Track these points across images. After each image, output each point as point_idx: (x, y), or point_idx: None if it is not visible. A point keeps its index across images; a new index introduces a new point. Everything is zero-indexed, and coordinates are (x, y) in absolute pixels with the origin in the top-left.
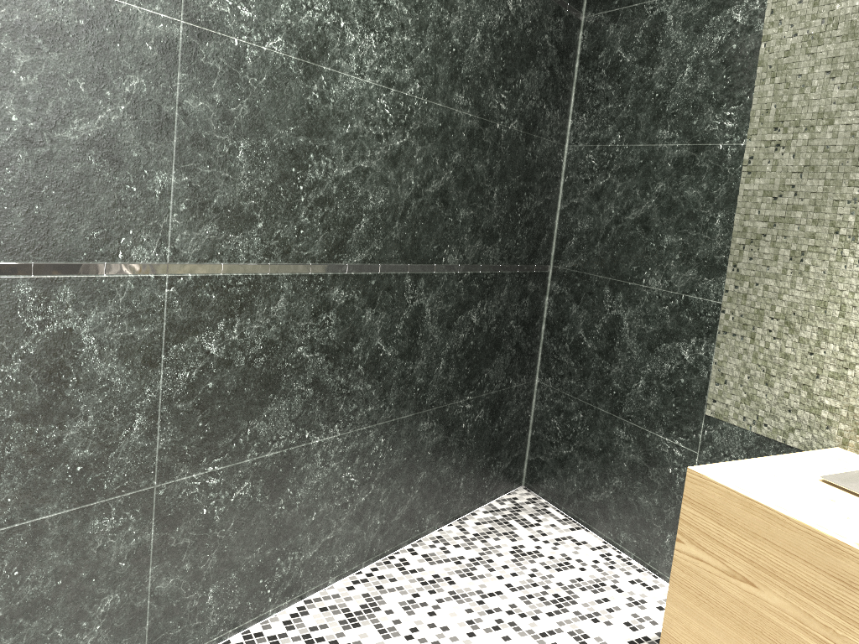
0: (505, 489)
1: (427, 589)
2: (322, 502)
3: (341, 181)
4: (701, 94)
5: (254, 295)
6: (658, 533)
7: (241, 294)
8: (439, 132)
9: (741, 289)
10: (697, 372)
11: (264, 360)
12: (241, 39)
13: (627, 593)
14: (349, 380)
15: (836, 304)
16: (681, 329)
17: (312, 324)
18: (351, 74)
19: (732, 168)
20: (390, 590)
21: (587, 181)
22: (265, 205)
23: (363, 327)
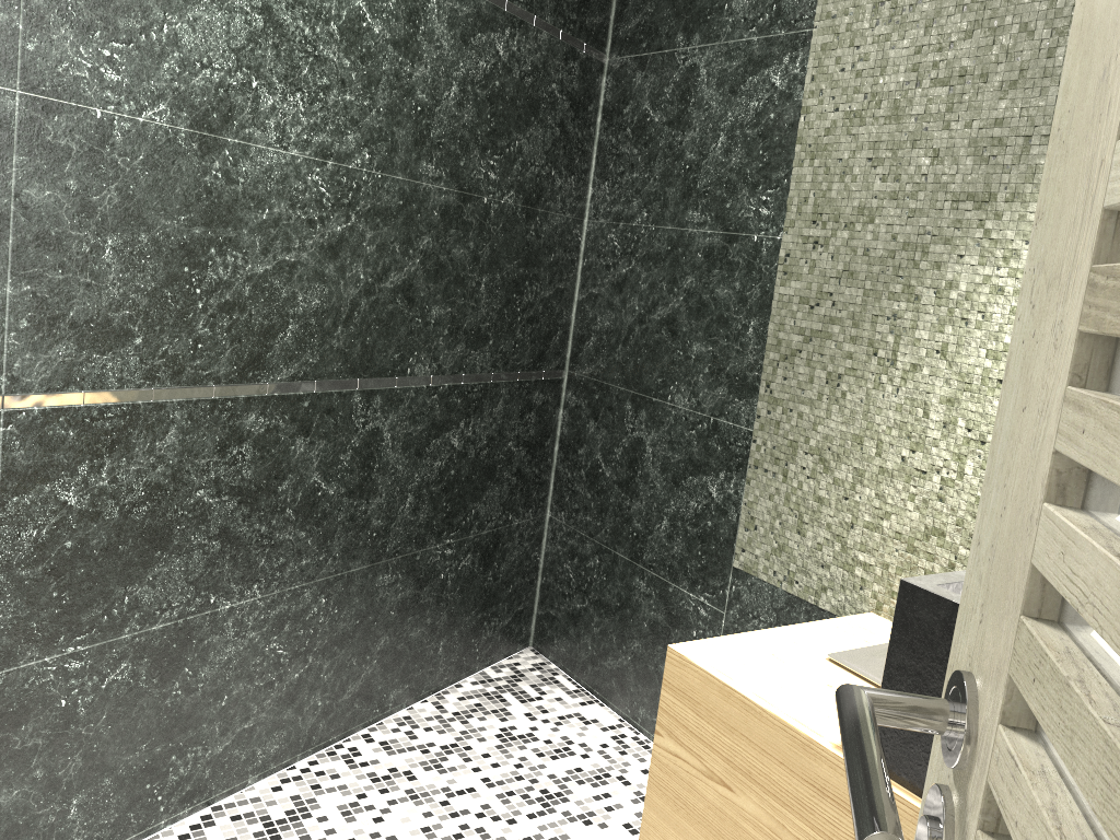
0: (505, 652)
1: (378, 788)
2: (236, 683)
3: (257, 280)
4: (736, 171)
5: (131, 429)
6: None
7: (112, 429)
8: (400, 212)
9: (774, 415)
10: (725, 514)
11: (148, 510)
12: (106, 110)
13: (635, 786)
14: (273, 528)
15: (873, 441)
16: (709, 459)
17: (217, 461)
18: (269, 145)
19: (767, 265)
20: (329, 790)
21: (609, 267)
22: (145, 315)
23: (293, 461)
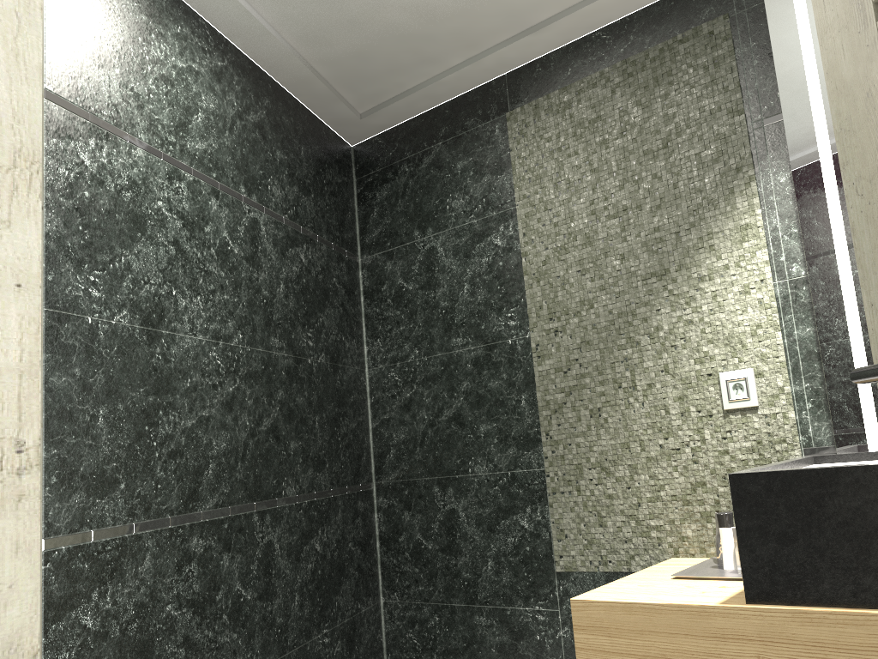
0: None
1: None
2: None
3: (188, 432)
4: (483, 303)
5: (123, 558)
6: None
7: (111, 559)
8: (264, 374)
9: (558, 452)
10: (539, 536)
11: (137, 626)
12: (93, 317)
13: None
14: (216, 632)
15: (636, 442)
16: (515, 502)
17: (177, 579)
18: (186, 333)
19: (524, 356)
20: None
21: (394, 396)
22: (125, 465)
23: (223, 573)
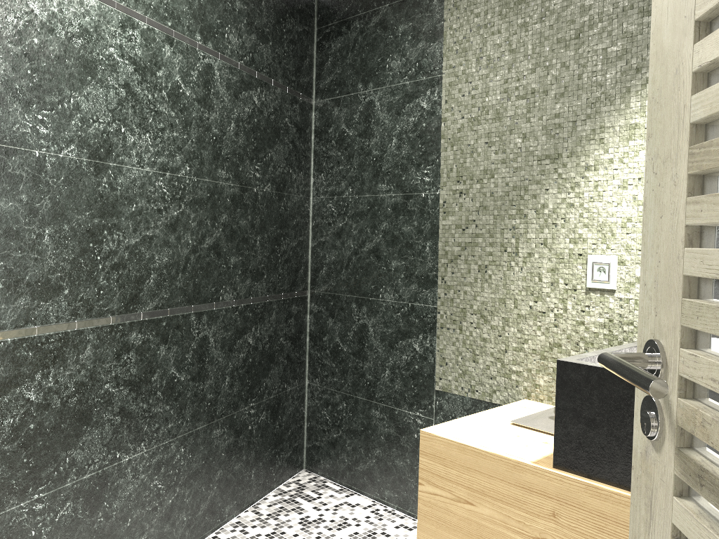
0: (290, 474)
1: None
2: (135, 509)
3: (132, 248)
4: (406, 158)
5: (65, 348)
6: (412, 486)
7: (53, 349)
8: (209, 201)
9: (449, 295)
10: (426, 359)
11: (77, 399)
12: (41, 151)
13: (393, 536)
14: (150, 404)
15: (511, 300)
16: (411, 328)
17: (116, 364)
18: (133, 166)
19: (433, 209)
20: None
21: (330, 224)
22: (69, 275)
23: (159, 360)
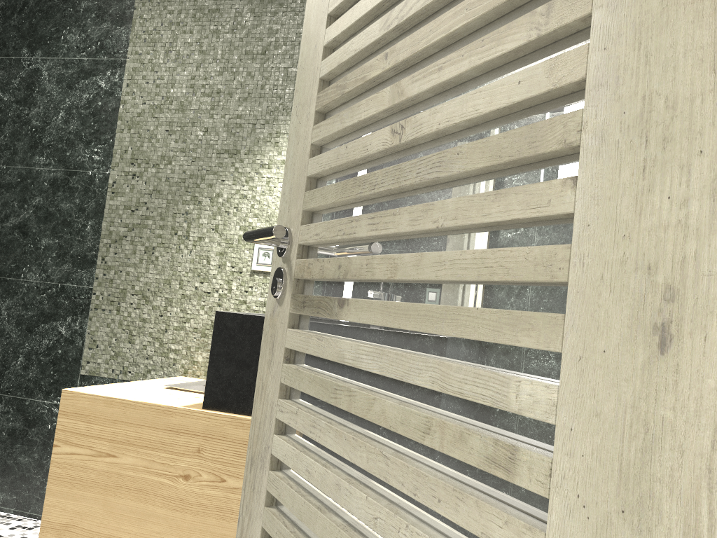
0: None
1: None
2: None
3: None
4: (74, 133)
5: None
6: (38, 483)
7: None
8: None
9: (109, 276)
10: (73, 343)
11: None
12: None
13: (7, 536)
14: None
15: (177, 281)
16: (58, 310)
17: None
18: None
19: (100, 188)
20: None
21: None
22: None
23: None
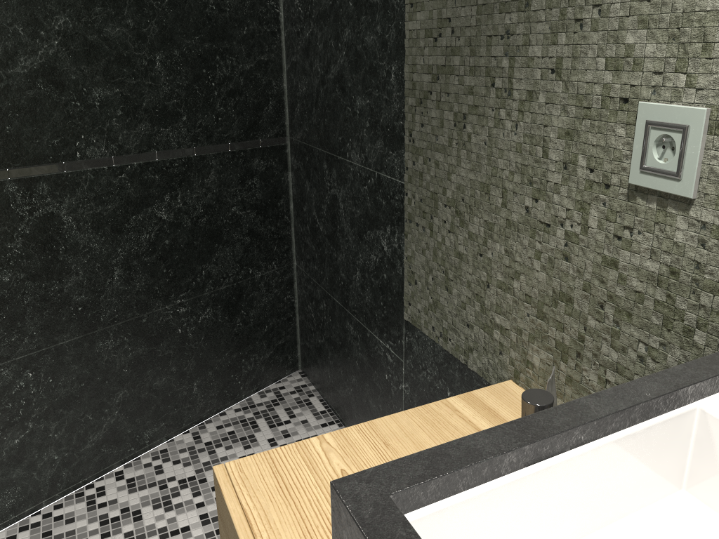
0: (272, 378)
1: (102, 532)
2: None
3: None
4: None
5: None
6: None
7: None
8: None
9: (418, 166)
10: (395, 268)
11: None
12: None
13: None
14: None
15: (499, 189)
16: (379, 214)
17: None
18: None
19: (398, 0)
20: (57, 538)
21: (299, 34)
22: None
23: None
